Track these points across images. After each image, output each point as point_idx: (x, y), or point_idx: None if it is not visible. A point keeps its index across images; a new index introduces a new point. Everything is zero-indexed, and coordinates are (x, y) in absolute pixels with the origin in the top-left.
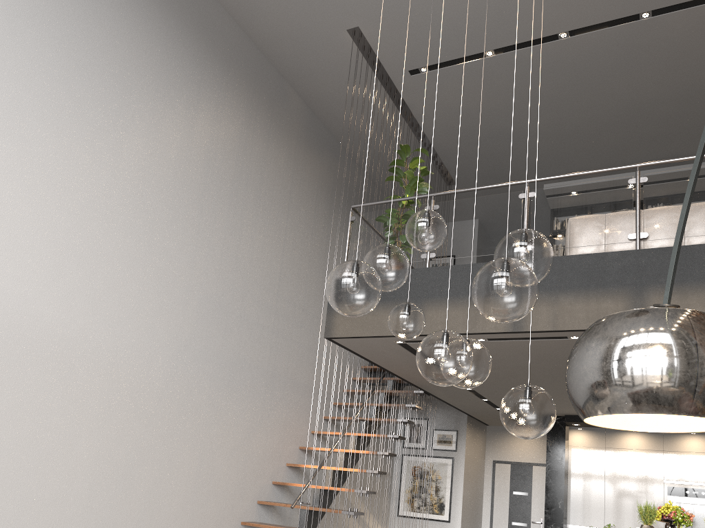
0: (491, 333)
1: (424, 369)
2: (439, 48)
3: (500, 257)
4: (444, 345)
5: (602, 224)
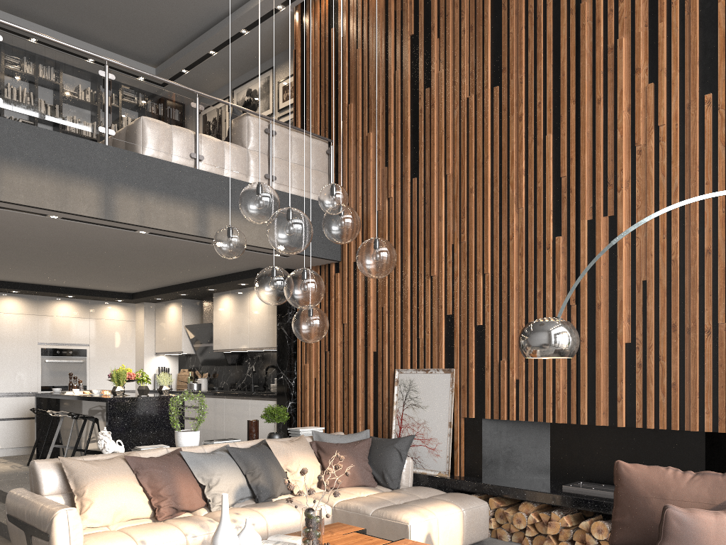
0: (81, 216)
1: (306, 298)
2: (333, 44)
3: (343, 224)
4: (321, 283)
5: (172, 135)
